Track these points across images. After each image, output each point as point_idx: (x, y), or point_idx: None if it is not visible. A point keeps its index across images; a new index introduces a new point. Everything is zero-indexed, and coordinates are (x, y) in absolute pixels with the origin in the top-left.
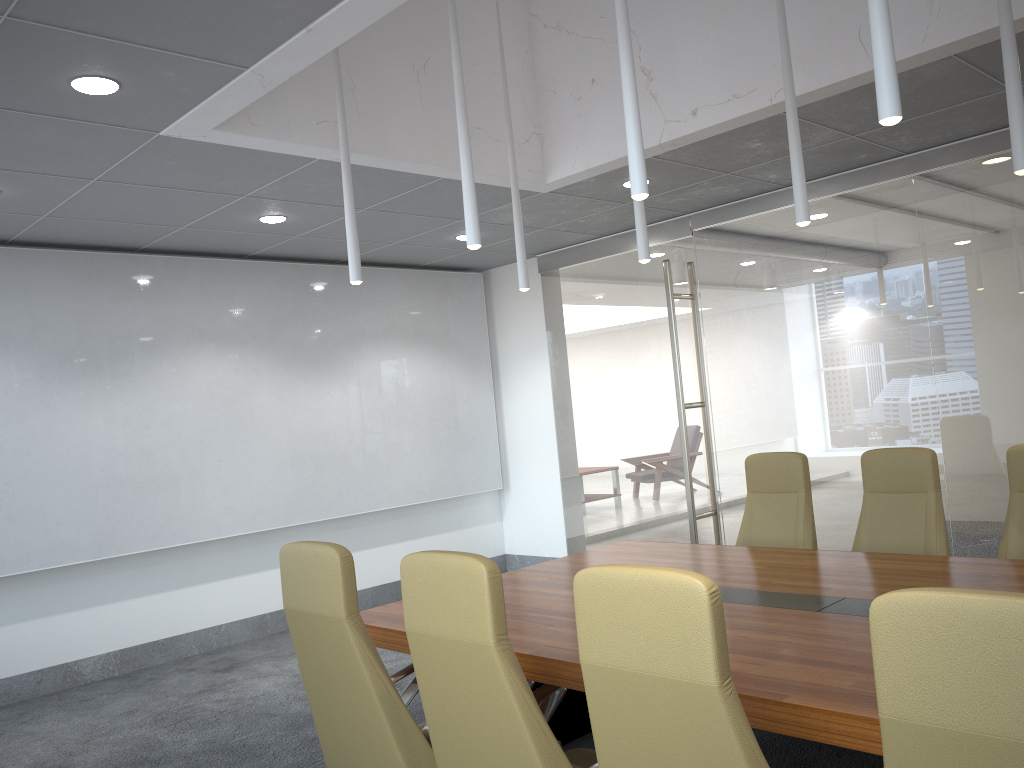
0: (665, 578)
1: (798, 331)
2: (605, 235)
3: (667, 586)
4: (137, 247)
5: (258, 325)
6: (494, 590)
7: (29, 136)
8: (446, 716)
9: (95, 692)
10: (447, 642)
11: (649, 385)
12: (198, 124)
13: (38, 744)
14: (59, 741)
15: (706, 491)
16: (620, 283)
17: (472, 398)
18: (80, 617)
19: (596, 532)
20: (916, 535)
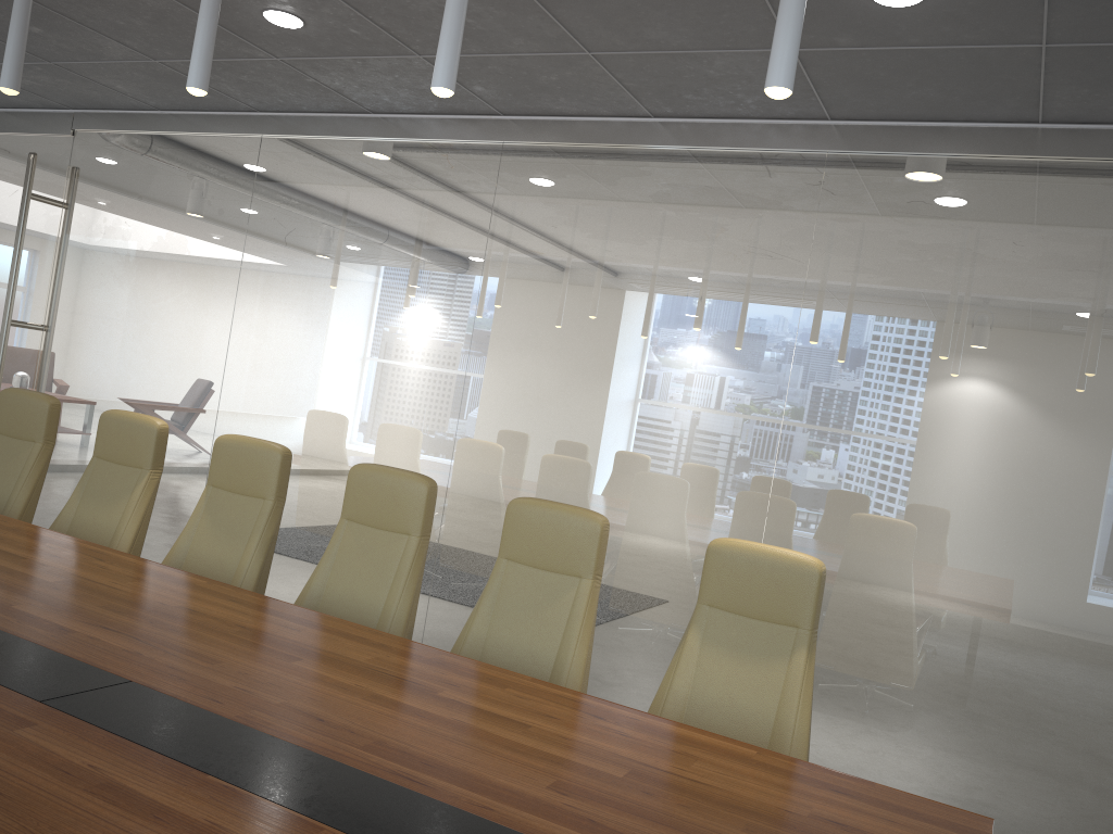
0: None
1: (135, 270)
2: None
3: None
4: None
5: None
6: None
7: None
8: None
9: None
10: None
11: None
12: None
13: None
14: None
15: None
16: None
17: None
18: None
19: None
20: (9, 485)
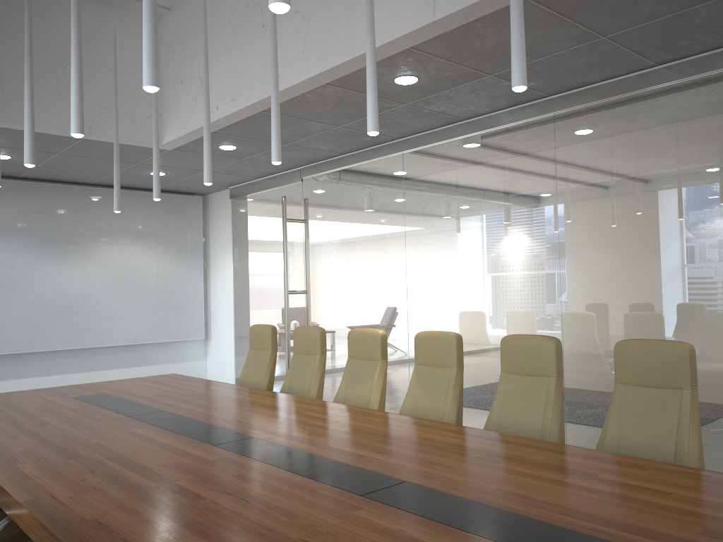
0: None
1: (347, 248)
2: (260, 177)
3: None
4: None
5: (20, 222)
6: None
7: None
8: None
9: None
10: None
11: (277, 277)
12: None
13: None
14: None
15: None
16: (267, 209)
17: (185, 278)
18: None
19: None
20: (307, 381)
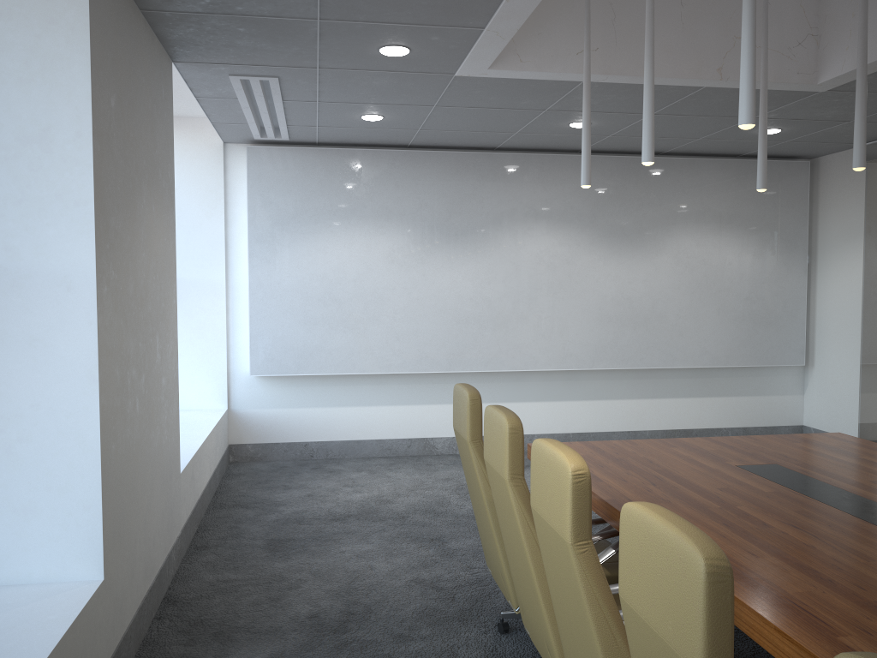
0: (558, 456)
1: None
2: None
3: (558, 463)
4: (493, 147)
5: (582, 207)
6: (513, 442)
7: (377, 83)
8: (503, 524)
9: (438, 461)
10: (494, 472)
11: None
12: (475, 67)
13: (387, 484)
14: (398, 486)
15: None
16: None
17: (782, 279)
18: (437, 409)
19: None
20: None
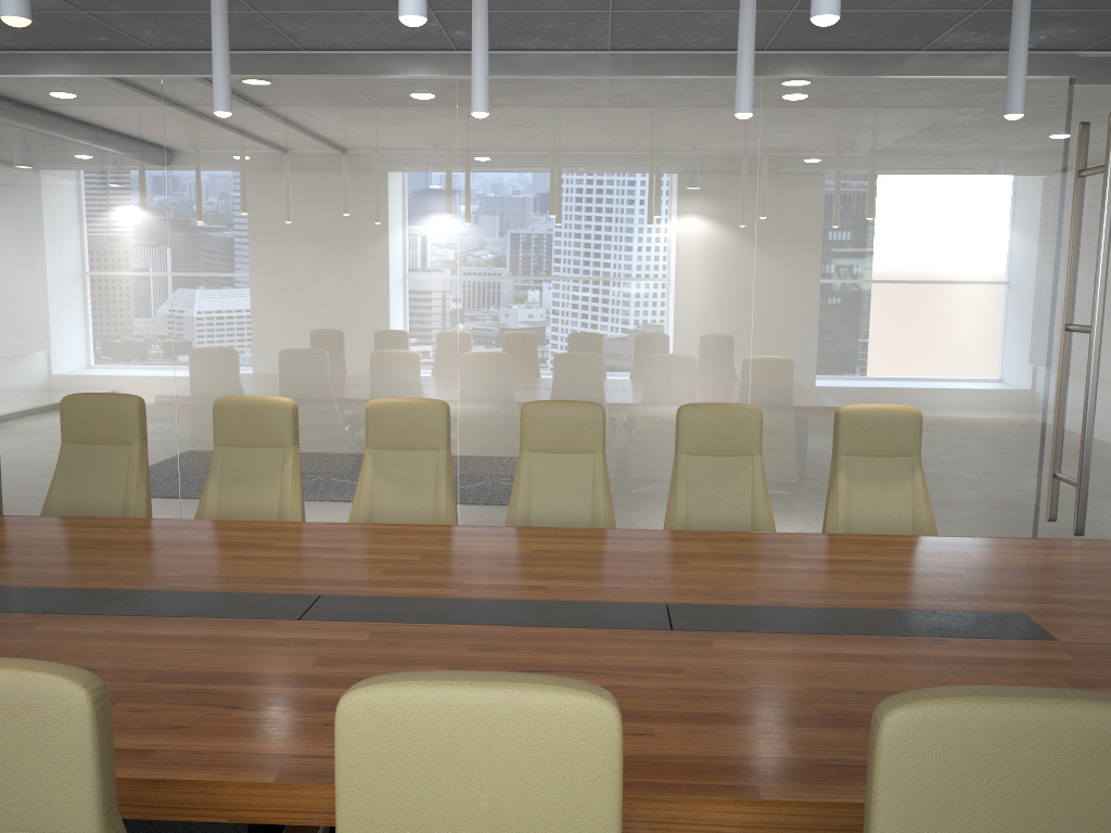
0: None
1: (18, 235)
2: None
3: None
4: None
5: None
6: None
7: None
8: None
9: None
10: None
11: None
12: None
13: None
14: None
15: None
16: None
17: None
18: None
19: None
20: (116, 491)
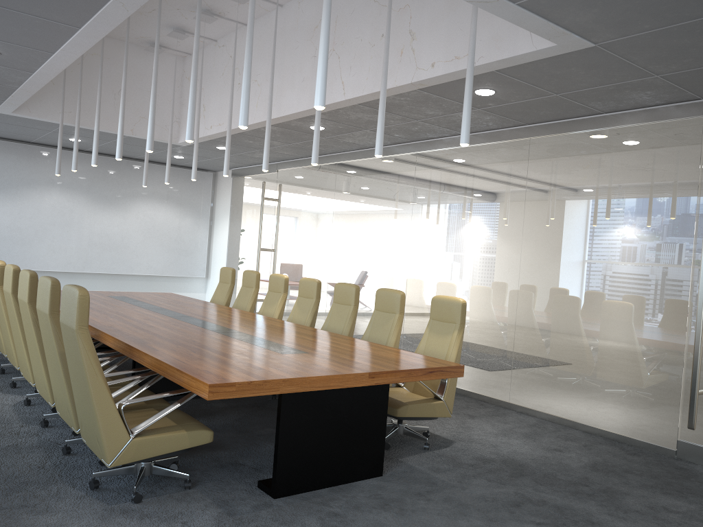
0: None
1: (299, 223)
2: (251, 165)
3: None
4: (29, 141)
5: (83, 182)
6: None
7: None
8: None
9: None
10: None
11: (256, 238)
12: (4, 111)
13: None
14: None
15: (265, 289)
16: (254, 188)
17: (195, 232)
18: None
19: (232, 303)
20: (246, 303)
